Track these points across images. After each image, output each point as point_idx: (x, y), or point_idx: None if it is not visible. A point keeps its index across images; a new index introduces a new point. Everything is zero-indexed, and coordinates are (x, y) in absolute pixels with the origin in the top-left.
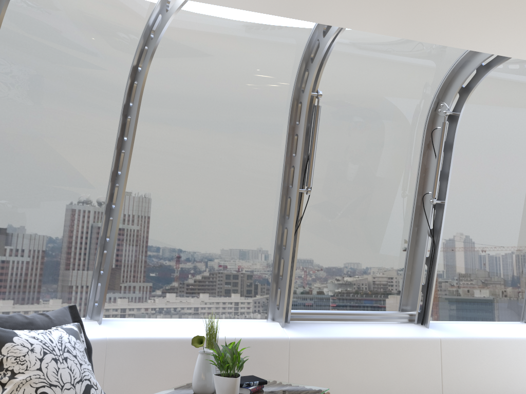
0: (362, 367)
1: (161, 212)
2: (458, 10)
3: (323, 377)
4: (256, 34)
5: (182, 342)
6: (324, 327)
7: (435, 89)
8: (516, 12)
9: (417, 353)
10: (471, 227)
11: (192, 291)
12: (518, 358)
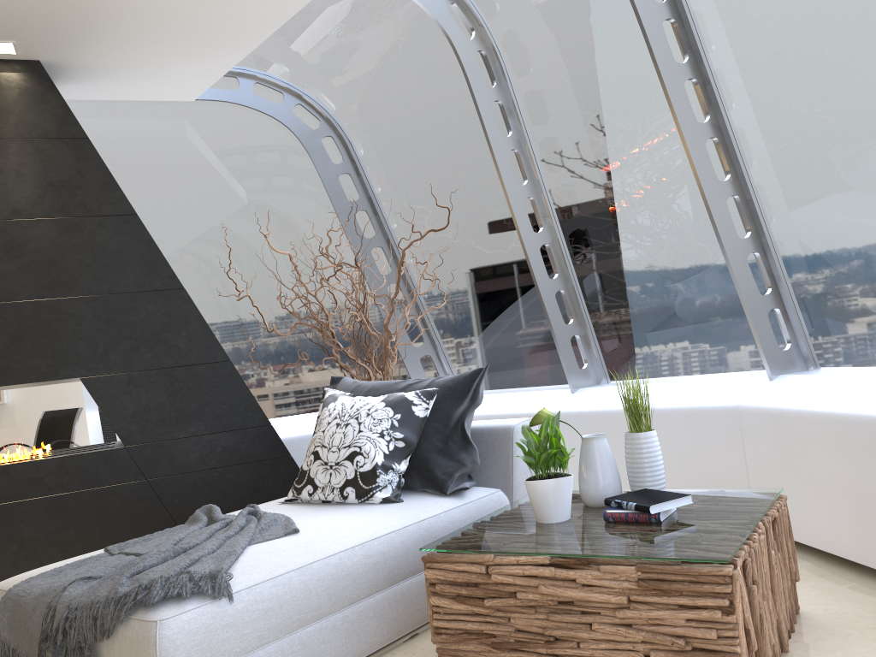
0: None
1: (797, 154)
2: None
3: None
4: None
5: (820, 419)
6: None
7: None
8: None
9: None
10: None
11: None
12: None
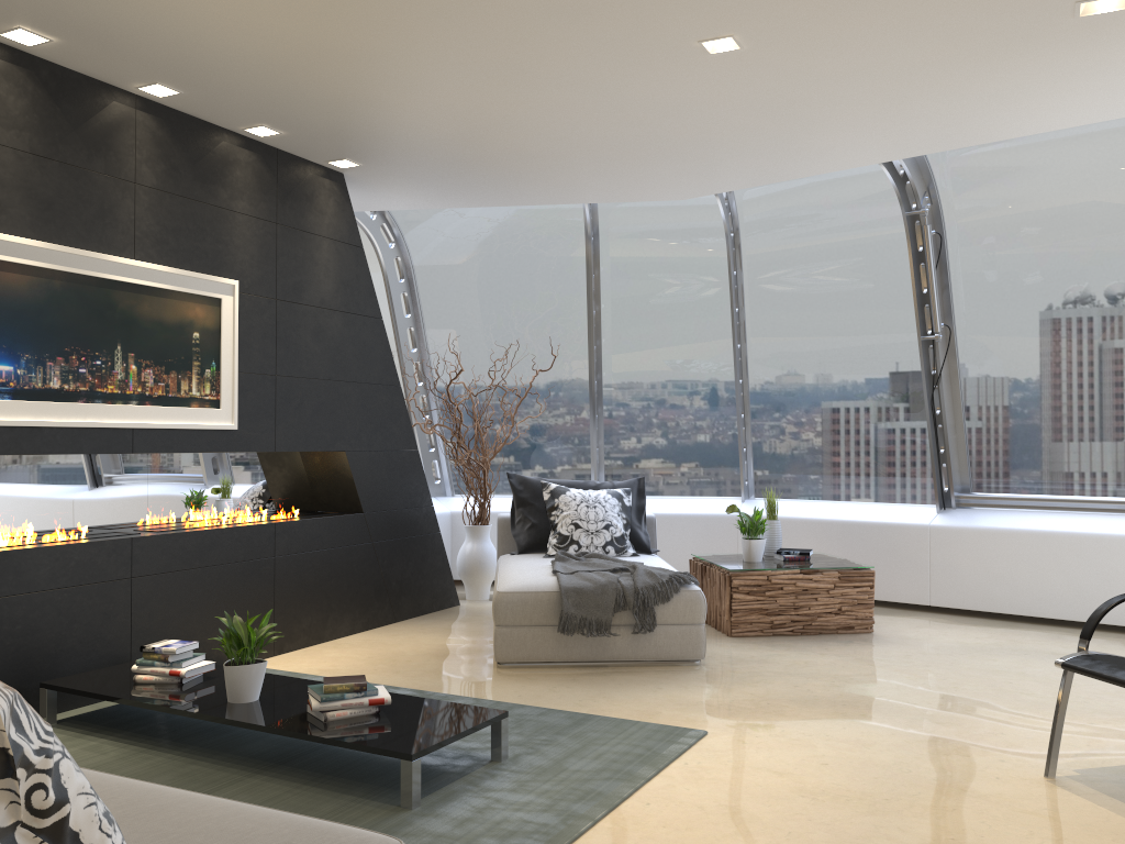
0: (1037, 569)
1: (790, 381)
2: (919, 133)
3: (977, 577)
4: None
5: (805, 522)
6: (998, 516)
7: None
8: (984, 114)
9: None
10: None
11: (843, 469)
12: None
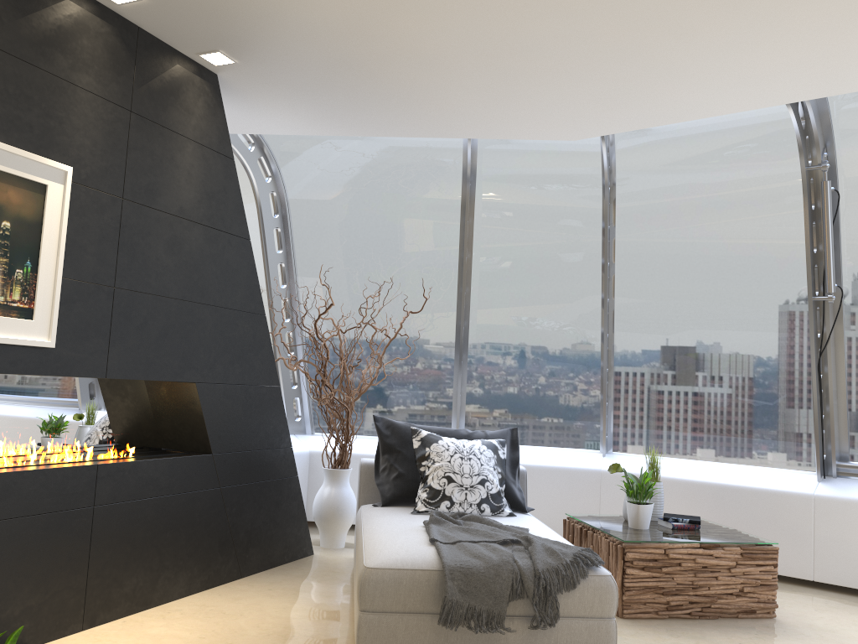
0: None
1: (658, 338)
2: None
3: None
4: (718, 117)
5: (674, 482)
6: None
7: None
8: None
9: None
10: None
11: (709, 429)
12: None
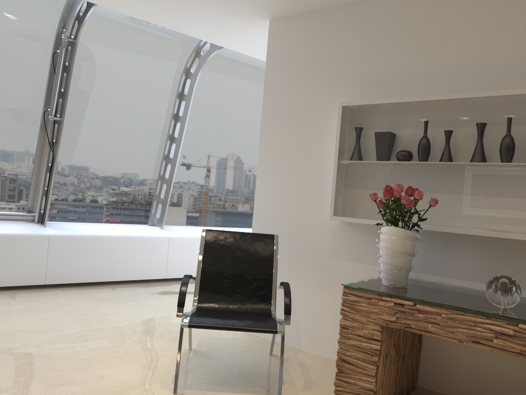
0: None
1: None
2: None
3: None
4: None
5: None
6: None
7: (59, 14)
8: None
9: (24, 247)
10: (101, 144)
11: None
12: (122, 251)
